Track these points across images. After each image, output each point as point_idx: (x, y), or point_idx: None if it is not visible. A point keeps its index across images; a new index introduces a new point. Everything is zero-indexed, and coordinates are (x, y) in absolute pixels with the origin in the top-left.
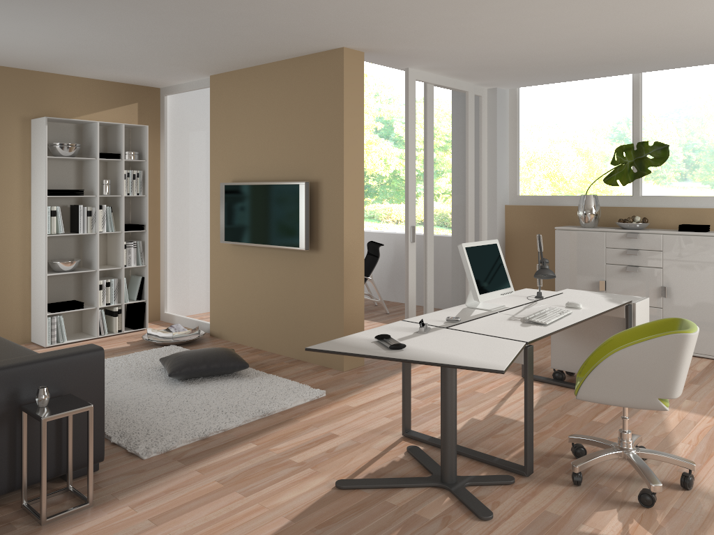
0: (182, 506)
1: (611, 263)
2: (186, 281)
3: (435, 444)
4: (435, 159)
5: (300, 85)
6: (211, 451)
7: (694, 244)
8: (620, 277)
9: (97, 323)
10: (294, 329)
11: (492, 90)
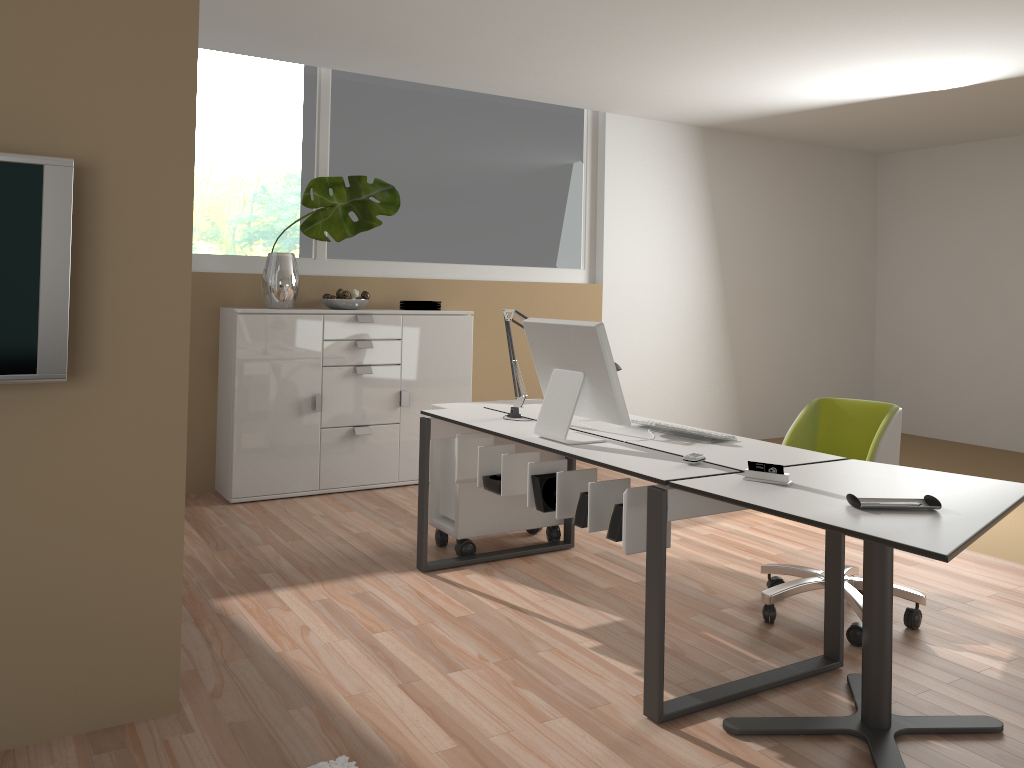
0: None
1: (332, 365)
2: None
3: (719, 701)
4: None
5: None
6: None
7: (440, 326)
8: (345, 385)
9: None
10: None
11: None
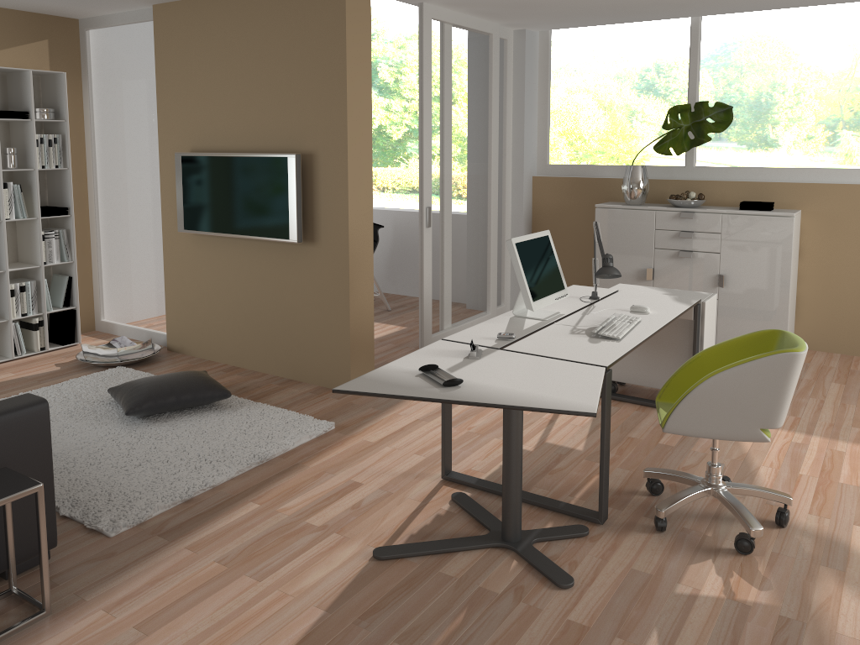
0: (176, 603)
1: (661, 248)
2: (130, 279)
3: (485, 489)
4: (454, 122)
5: (285, 23)
6: (201, 518)
7: (758, 225)
8: (671, 264)
9: (10, 341)
10: (283, 341)
11: (520, 33)
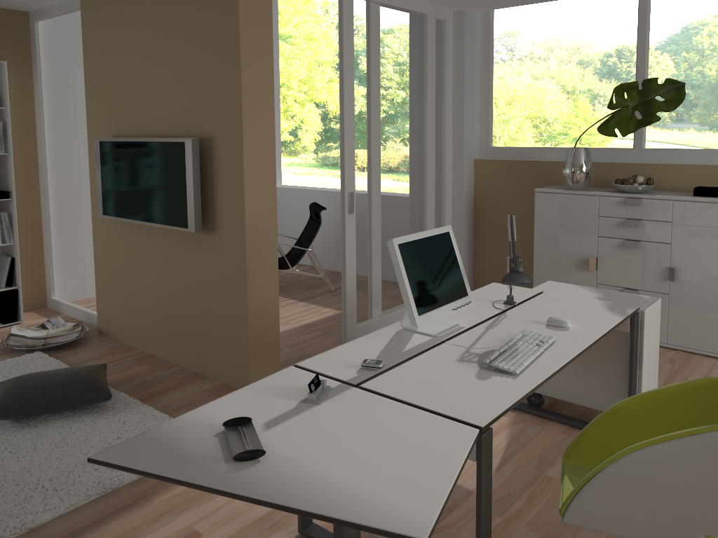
0: None
1: (605, 236)
2: (72, 260)
3: None
4: (382, 104)
5: (185, 2)
6: None
7: (715, 214)
8: (616, 254)
9: None
10: (190, 333)
11: (459, 13)
